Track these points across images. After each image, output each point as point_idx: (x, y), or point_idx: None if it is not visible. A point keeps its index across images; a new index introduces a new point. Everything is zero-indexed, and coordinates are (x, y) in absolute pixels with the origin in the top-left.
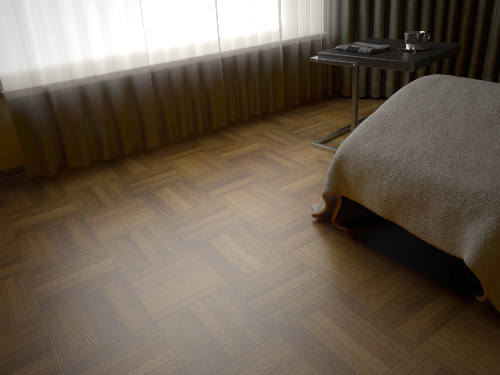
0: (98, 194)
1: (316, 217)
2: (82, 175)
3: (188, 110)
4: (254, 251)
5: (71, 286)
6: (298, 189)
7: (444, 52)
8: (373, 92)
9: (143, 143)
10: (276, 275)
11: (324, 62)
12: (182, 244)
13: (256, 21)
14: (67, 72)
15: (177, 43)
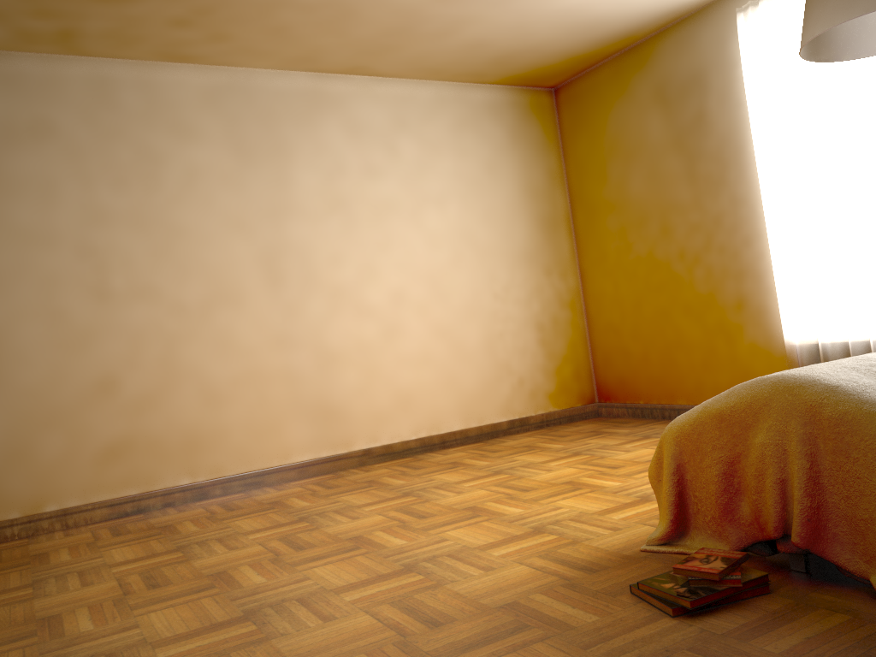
0: None
1: None
2: None
3: None
4: None
5: None
6: None
7: None
8: None
9: None
10: None
11: None
12: None
13: None
14: (825, 325)
15: None
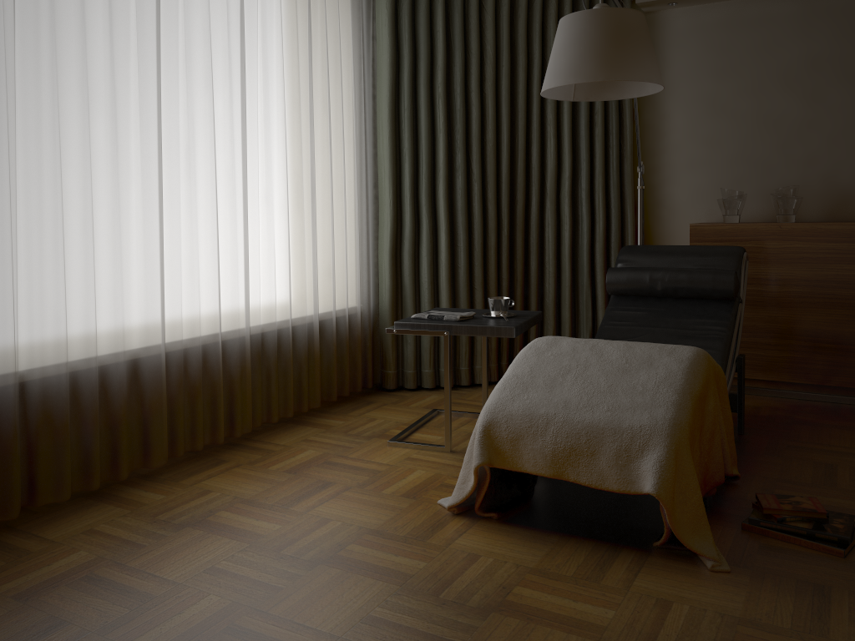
0: (115, 533)
1: (453, 509)
2: (60, 516)
3: (204, 409)
4: (405, 553)
5: (184, 631)
6: (407, 489)
7: (532, 318)
8: (426, 381)
9: (142, 462)
10: (448, 568)
11: (405, 332)
12: (305, 563)
13: (290, 287)
14: (64, 349)
15: (200, 313)
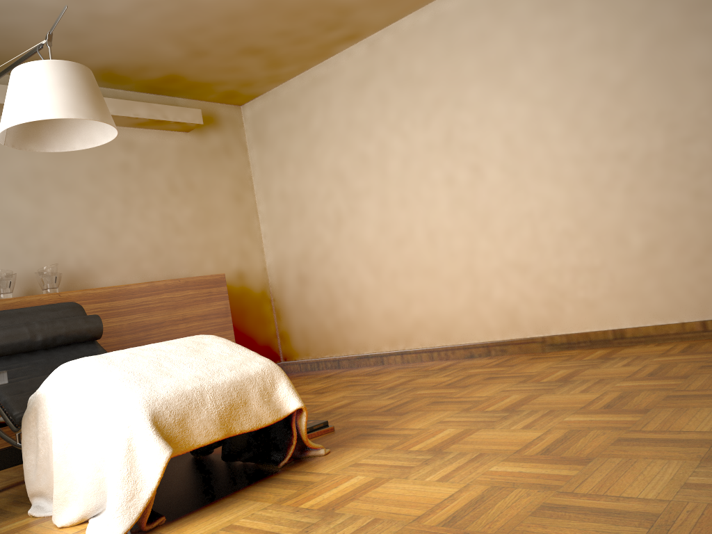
0: None
1: None
2: None
3: None
4: None
5: None
6: None
7: None
8: None
9: None
10: None
11: None
12: None
13: None
14: None
15: None
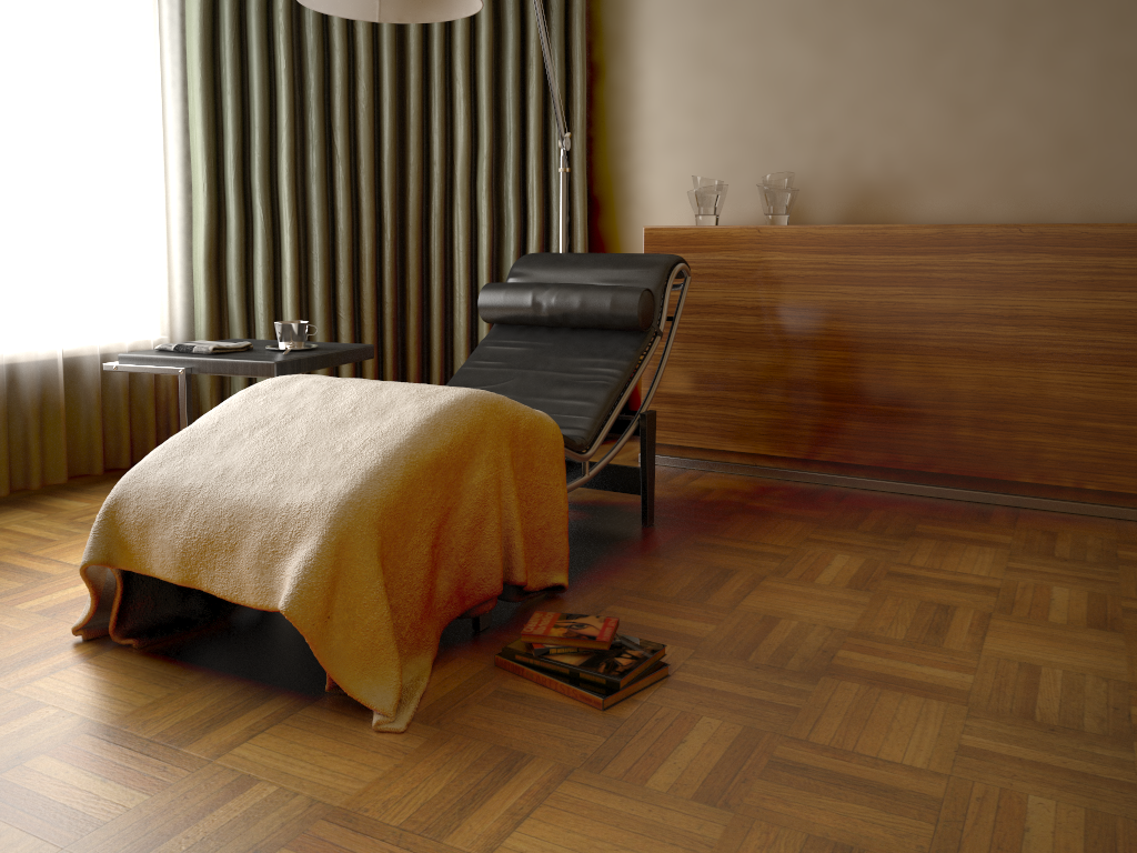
0: None
1: (80, 633)
2: None
3: None
4: None
5: None
6: (58, 602)
7: (339, 353)
8: None
9: None
10: None
11: (129, 370)
12: None
13: (1, 303)
14: None
15: None
